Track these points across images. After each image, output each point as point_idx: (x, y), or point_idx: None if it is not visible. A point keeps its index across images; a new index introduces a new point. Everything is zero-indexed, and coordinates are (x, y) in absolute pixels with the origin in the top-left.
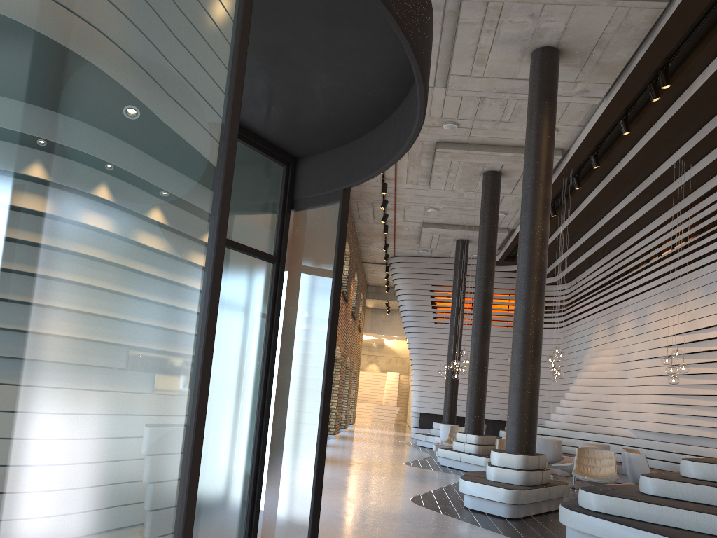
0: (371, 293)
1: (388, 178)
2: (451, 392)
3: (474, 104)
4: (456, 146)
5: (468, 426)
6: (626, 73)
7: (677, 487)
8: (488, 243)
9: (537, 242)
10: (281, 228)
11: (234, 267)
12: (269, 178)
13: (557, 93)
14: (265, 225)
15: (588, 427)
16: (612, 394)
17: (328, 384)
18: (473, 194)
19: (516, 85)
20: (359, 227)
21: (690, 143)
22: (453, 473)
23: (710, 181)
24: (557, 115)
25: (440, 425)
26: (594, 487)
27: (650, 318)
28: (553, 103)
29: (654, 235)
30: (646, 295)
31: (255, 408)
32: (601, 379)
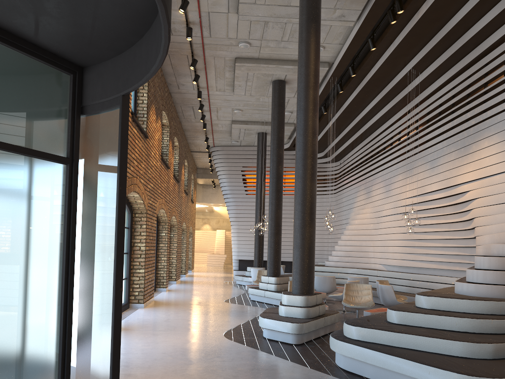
0: (200, 174)
1: (202, 87)
2: (259, 244)
3: (260, 27)
4: (250, 61)
5: (269, 271)
6: (371, 1)
7: (413, 317)
8: (278, 135)
9: (309, 134)
10: (72, 132)
11: (22, 170)
12: (55, 86)
13: (320, 17)
14: (55, 130)
15: (354, 264)
16: (369, 240)
17: (119, 271)
18: (267, 98)
19: (290, 11)
20: (185, 125)
21: (418, 56)
22: (259, 306)
23: (432, 85)
24: (323, 36)
25: (251, 269)
26: (355, 320)
27: (394, 185)
28: (318, 24)
29: (395, 125)
30: (391, 169)
31: (59, 294)
32: (362, 230)
